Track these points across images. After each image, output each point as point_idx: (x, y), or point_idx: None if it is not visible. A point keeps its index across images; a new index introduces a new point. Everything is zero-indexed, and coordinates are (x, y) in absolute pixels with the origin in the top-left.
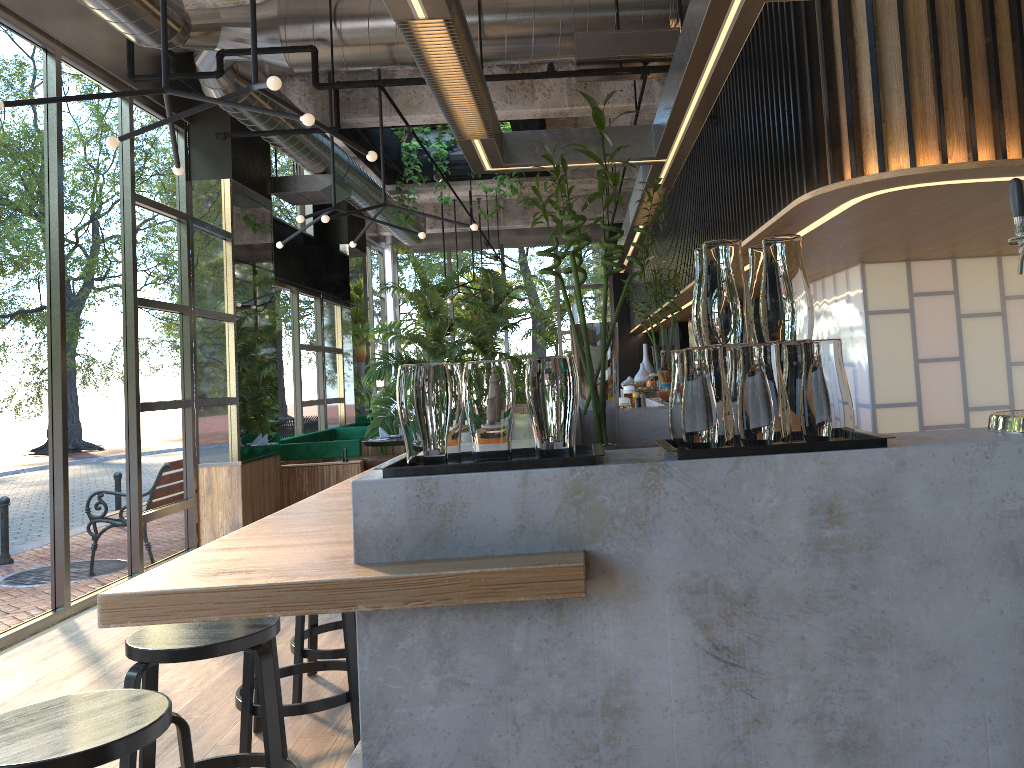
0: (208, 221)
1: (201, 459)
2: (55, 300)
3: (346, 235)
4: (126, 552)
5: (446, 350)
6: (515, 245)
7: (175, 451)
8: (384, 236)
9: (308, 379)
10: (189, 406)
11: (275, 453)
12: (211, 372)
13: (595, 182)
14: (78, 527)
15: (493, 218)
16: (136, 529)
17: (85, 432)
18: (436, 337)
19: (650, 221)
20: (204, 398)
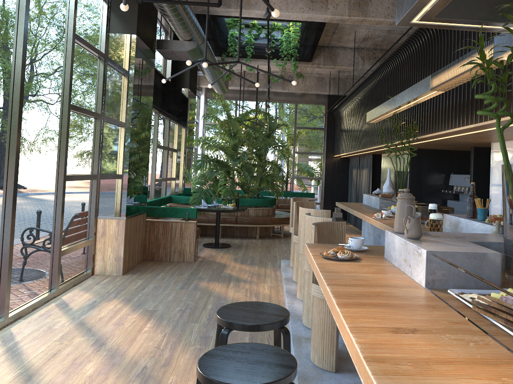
0: (118, 60)
1: (100, 213)
2: (16, 98)
3: (188, 83)
4: (48, 275)
5: (240, 157)
6: (274, 101)
7: (84, 207)
8: (201, 88)
9: (159, 166)
10: (95, 179)
11: (144, 212)
12: (111, 158)
13: (335, 68)
14: (18, 260)
15: (265, 84)
16: (56, 260)
17: (28, 193)
18: (233, 148)
19: (448, 88)
20: (105, 174)
